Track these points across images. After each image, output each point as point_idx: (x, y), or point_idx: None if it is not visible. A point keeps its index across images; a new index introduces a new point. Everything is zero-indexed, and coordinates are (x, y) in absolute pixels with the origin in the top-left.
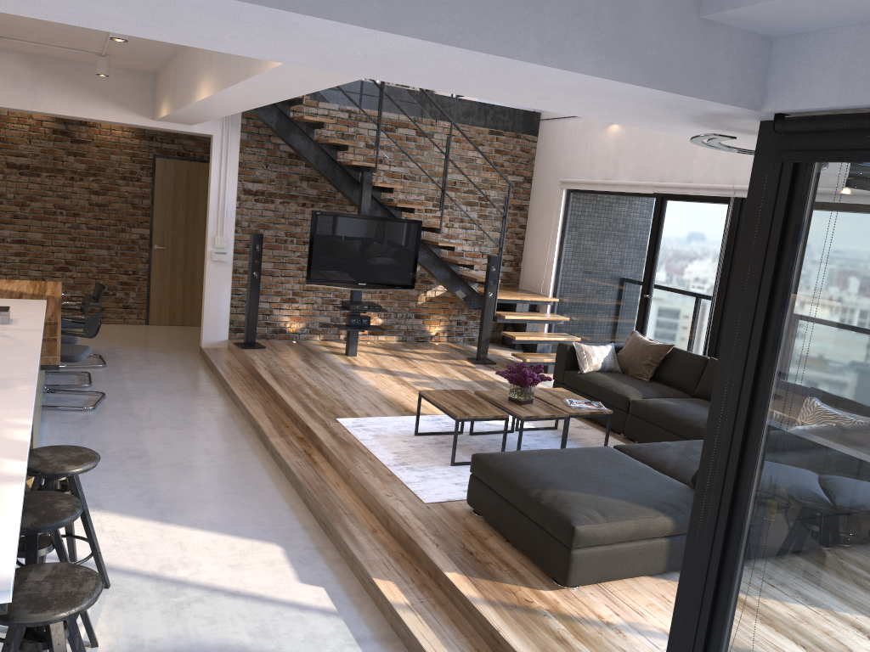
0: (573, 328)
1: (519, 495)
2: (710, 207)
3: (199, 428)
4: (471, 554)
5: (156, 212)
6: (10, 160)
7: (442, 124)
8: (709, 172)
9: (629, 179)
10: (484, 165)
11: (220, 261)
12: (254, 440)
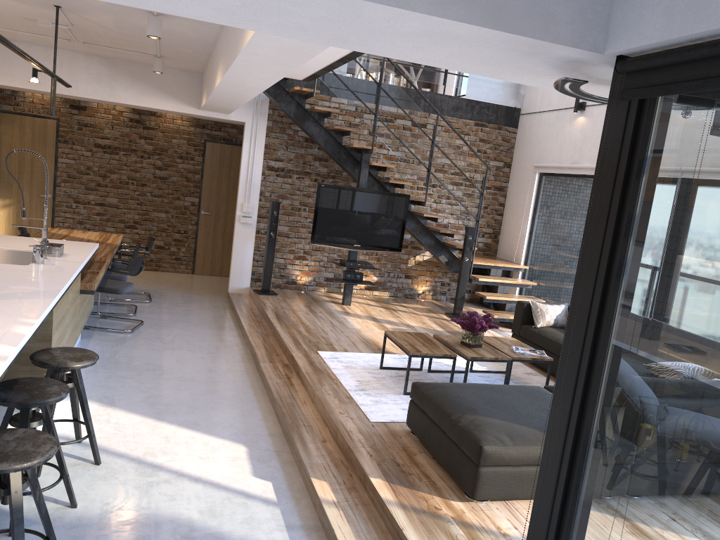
0: (540, 292)
1: (443, 417)
2: None
3: (209, 352)
4: (398, 466)
5: (204, 185)
6: (97, 141)
7: (434, 116)
8: None
9: (592, 163)
10: (469, 152)
11: (246, 223)
12: (250, 364)
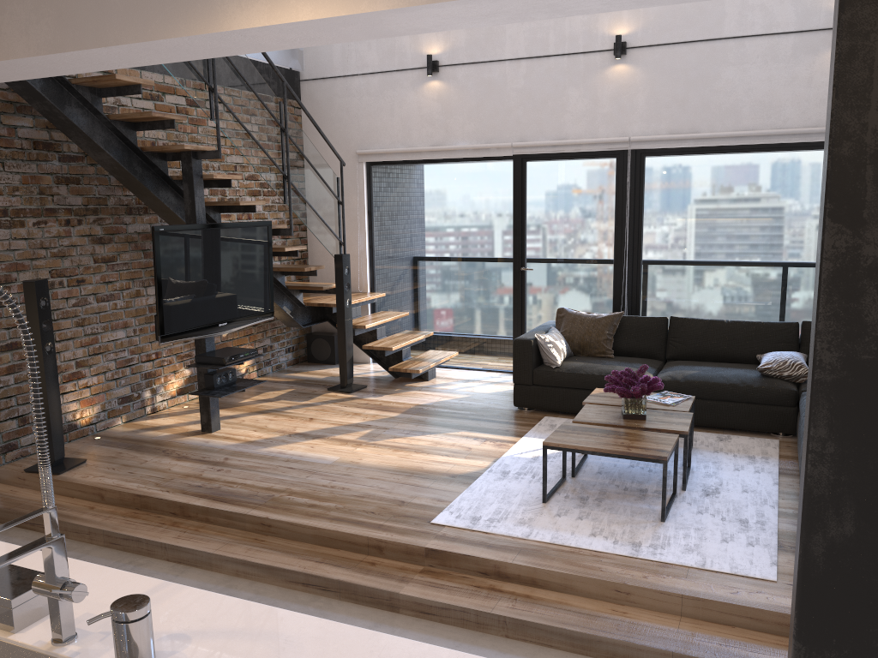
0: (414, 322)
1: None
2: (591, 163)
3: None
4: None
5: None
6: None
7: None
8: (590, 126)
9: (472, 142)
10: None
11: None
12: (345, 606)
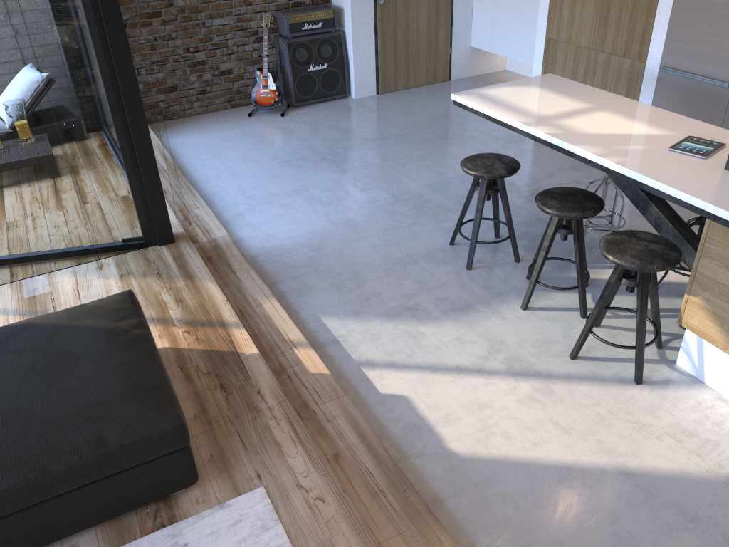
0: None
1: (155, 345)
2: None
3: None
4: (223, 384)
5: None
6: None
7: None
8: None
9: None
10: None
11: None
12: None
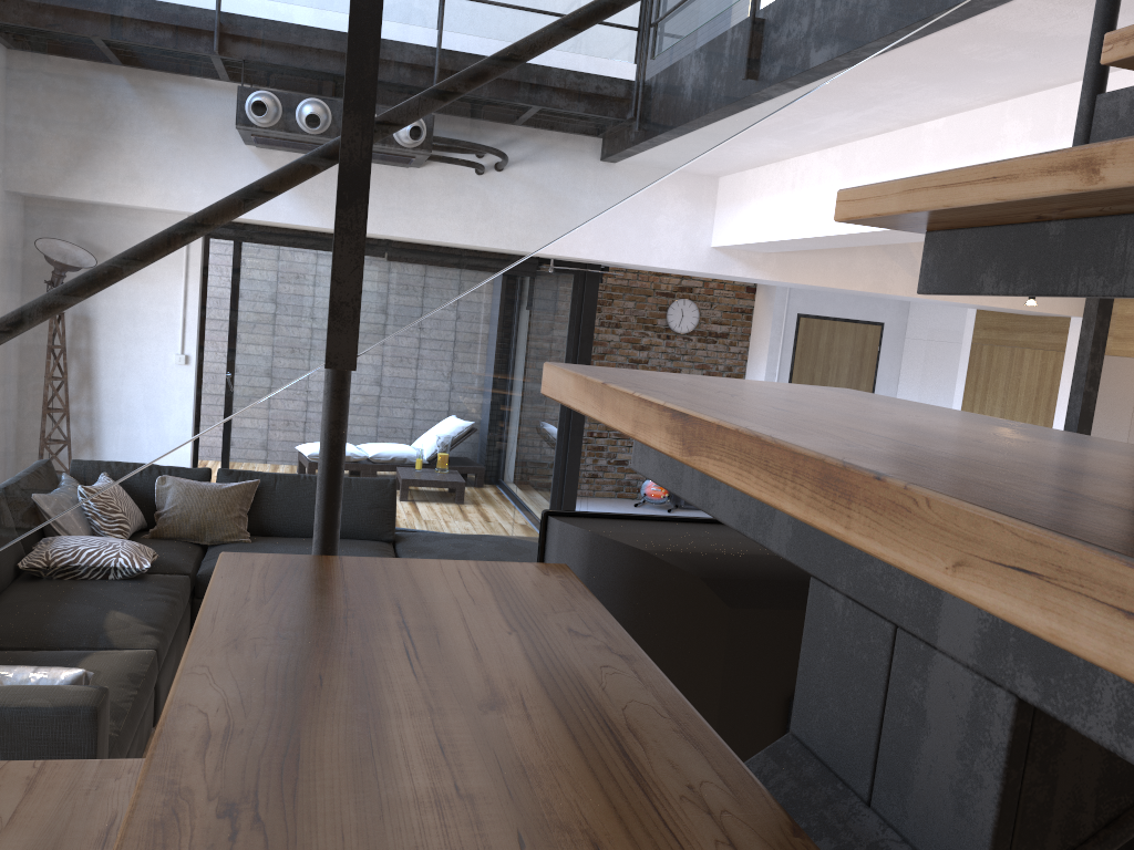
0: None
1: None
2: None
3: None
4: None
5: None
6: None
7: None
8: None
9: None
10: None
11: None
12: None
